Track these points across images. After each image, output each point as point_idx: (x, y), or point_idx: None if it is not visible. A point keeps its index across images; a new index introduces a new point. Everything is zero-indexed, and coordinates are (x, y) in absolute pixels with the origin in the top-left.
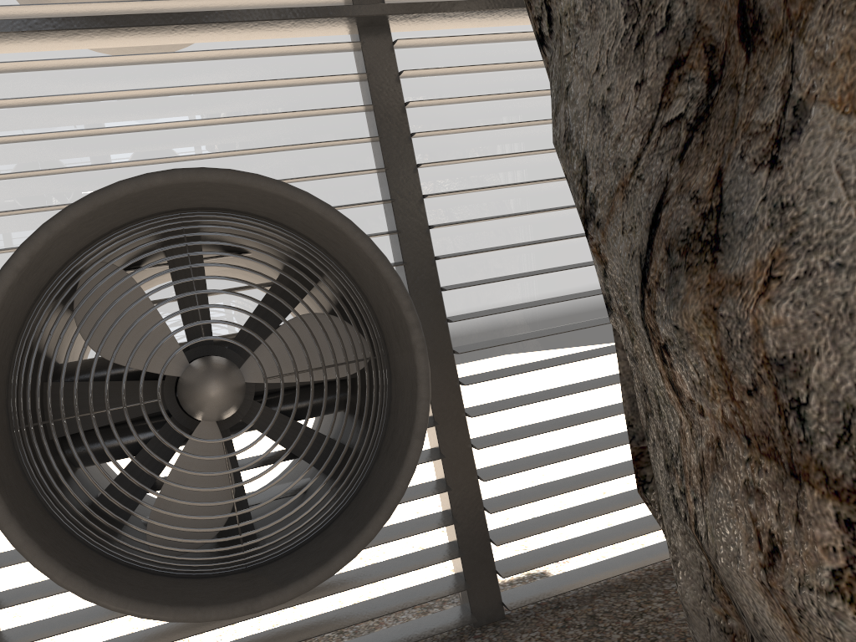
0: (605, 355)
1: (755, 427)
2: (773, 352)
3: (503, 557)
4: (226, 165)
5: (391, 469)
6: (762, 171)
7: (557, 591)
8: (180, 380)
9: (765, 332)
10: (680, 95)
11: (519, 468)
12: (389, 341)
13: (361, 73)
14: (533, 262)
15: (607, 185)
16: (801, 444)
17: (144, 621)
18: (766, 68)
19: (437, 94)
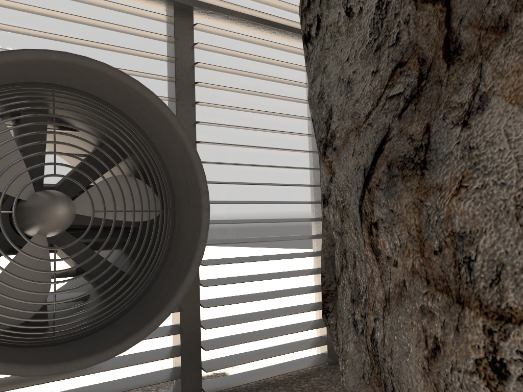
0: (283, 241)
1: (434, 273)
2: (457, 229)
3: (205, 359)
4: None
5: (172, 284)
6: (457, 128)
7: (237, 384)
8: (26, 202)
9: (454, 217)
10: (400, 82)
11: (226, 302)
12: (178, 202)
13: (172, 36)
14: (252, 177)
15: (345, 127)
16: (467, 283)
17: None
18: (461, 74)
19: (213, 63)
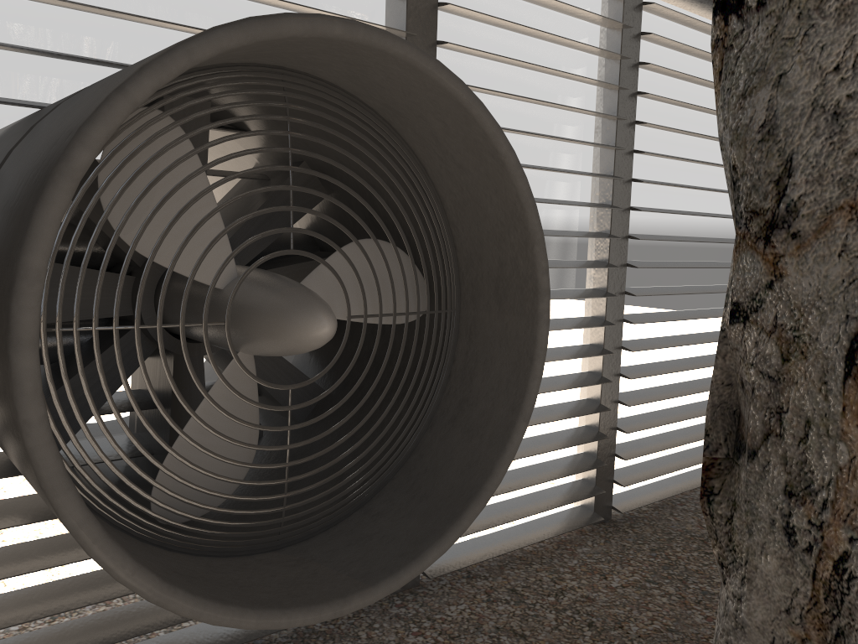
0: None
1: None
2: None
3: None
4: (225, 7)
5: (476, 449)
6: None
7: (472, 560)
8: (228, 296)
9: None
10: None
11: None
12: (471, 295)
13: None
14: None
15: (822, 199)
16: None
17: (22, 578)
18: None
19: (461, 2)
